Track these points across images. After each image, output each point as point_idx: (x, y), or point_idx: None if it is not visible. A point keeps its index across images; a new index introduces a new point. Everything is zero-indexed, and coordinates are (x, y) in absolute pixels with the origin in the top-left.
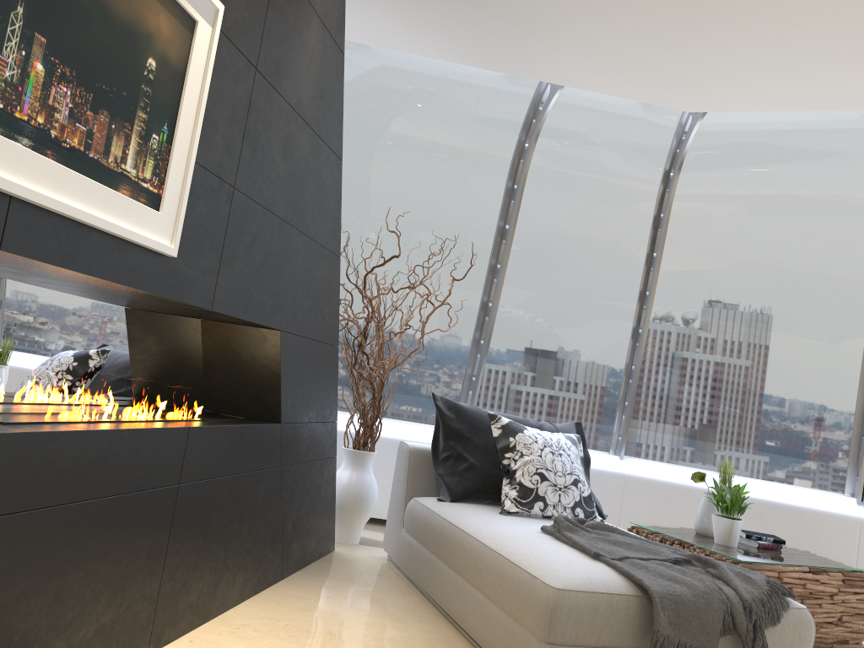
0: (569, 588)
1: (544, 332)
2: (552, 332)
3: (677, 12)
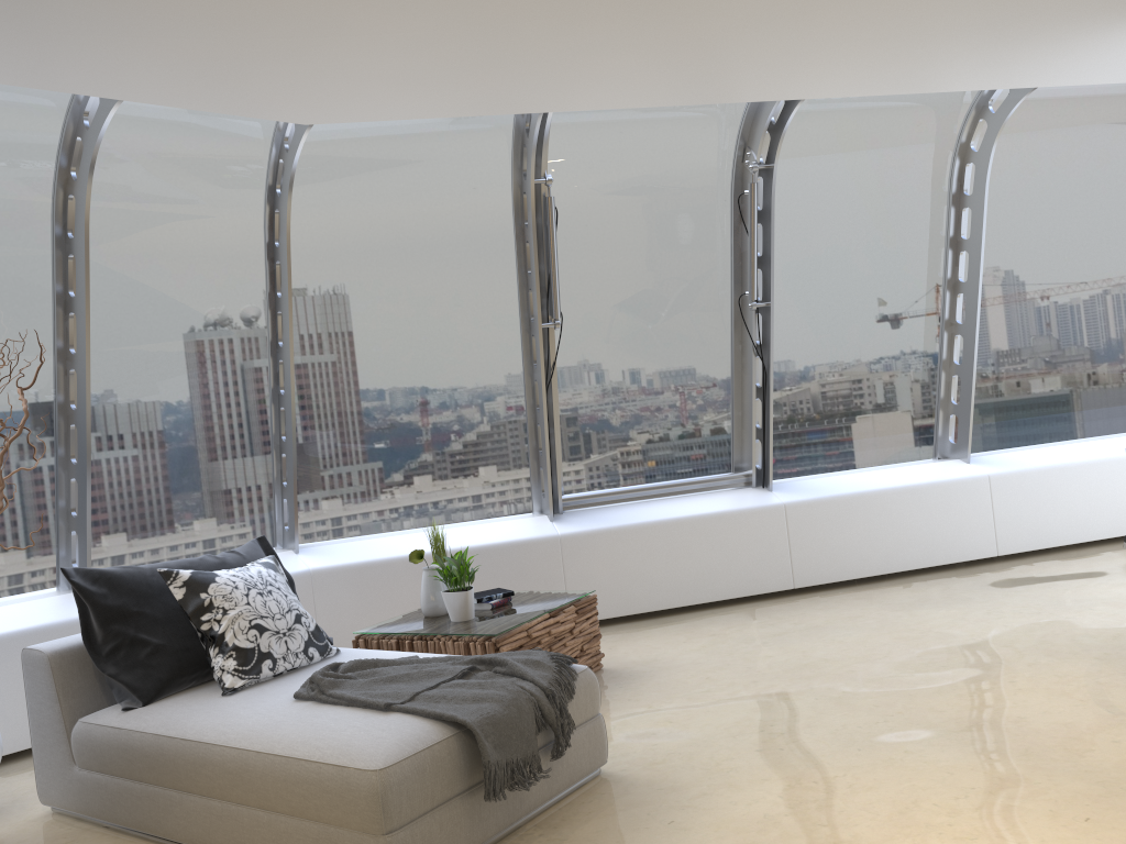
0: (390, 762)
1: (158, 423)
2: (169, 421)
3: (301, 24)
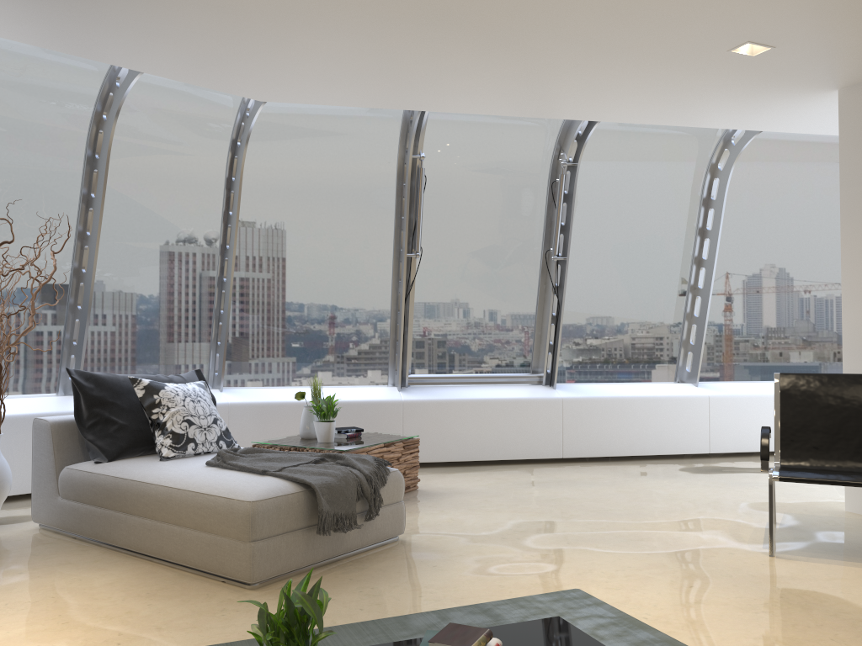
0: (260, 499)
1: (139, 290)
2: (146, 290)
3: (263, 38)
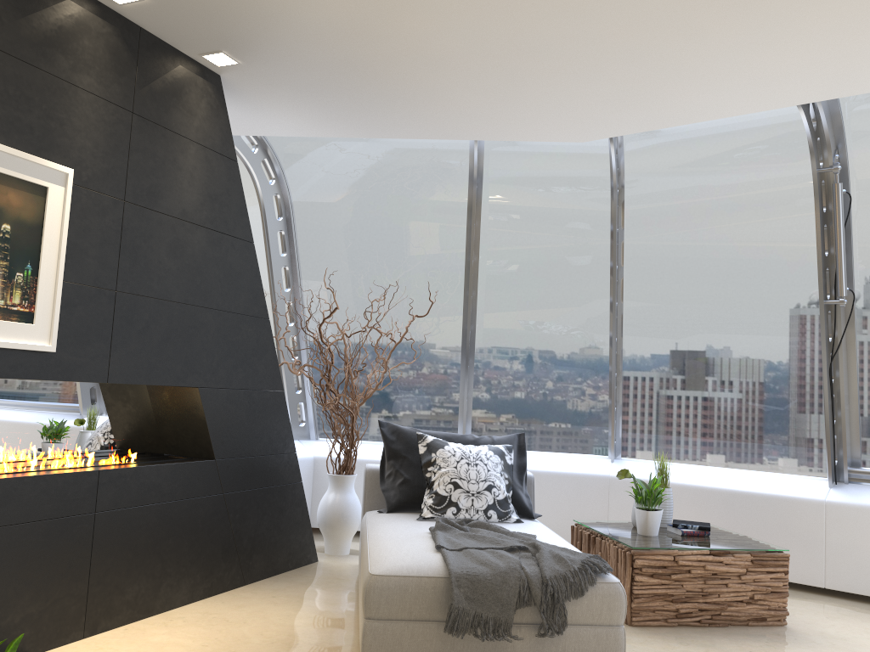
0: (383, 574)
1: (525, 350)
2: (532, 350)
3: (495, 77)
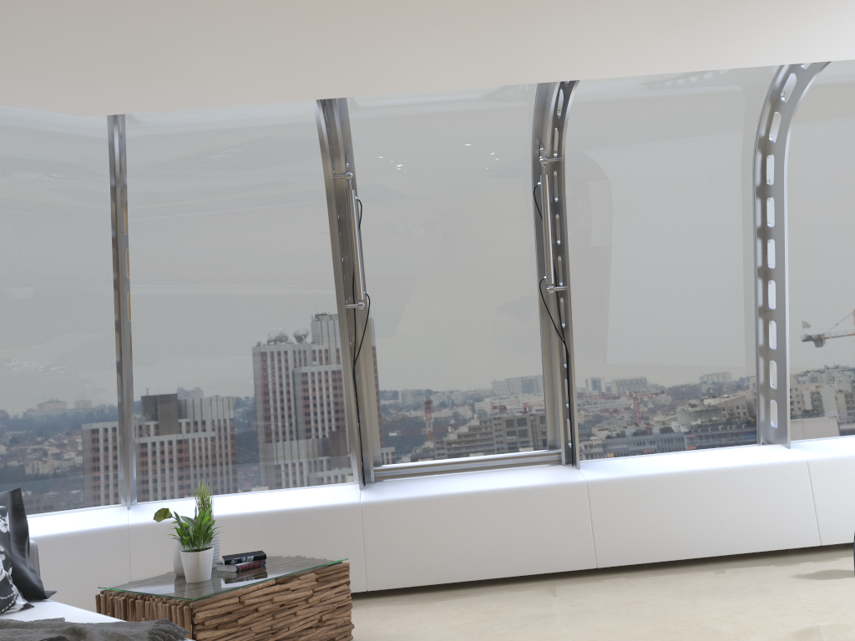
0: None
1: (5, 387)
2: (15, 386)
3: None
